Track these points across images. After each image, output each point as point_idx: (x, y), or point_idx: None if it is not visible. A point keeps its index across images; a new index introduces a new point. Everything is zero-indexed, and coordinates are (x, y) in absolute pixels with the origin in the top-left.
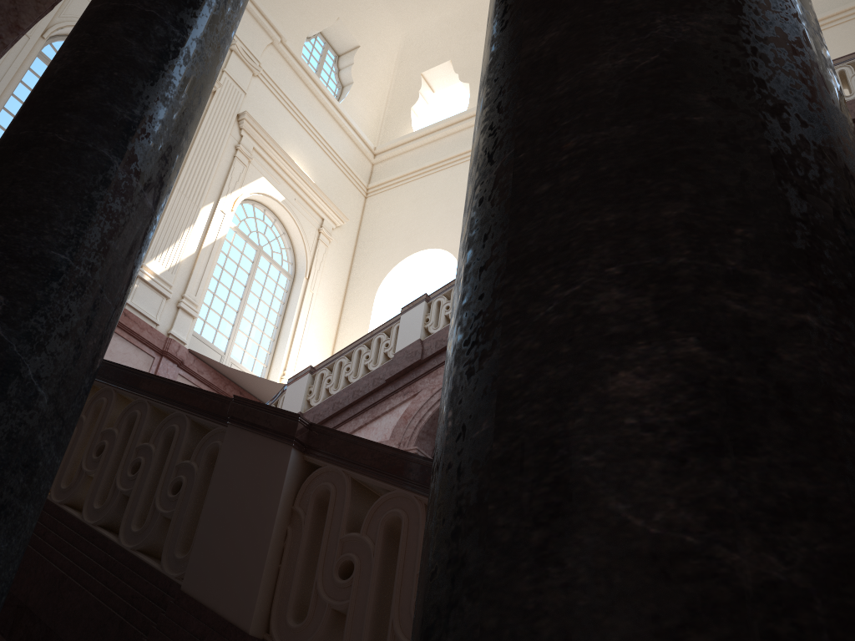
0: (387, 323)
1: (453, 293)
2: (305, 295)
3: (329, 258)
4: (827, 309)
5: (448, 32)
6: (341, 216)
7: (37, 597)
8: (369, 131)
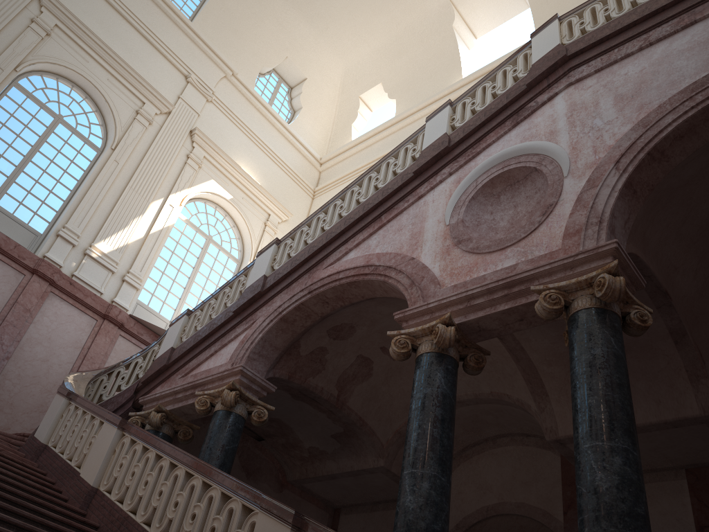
0: (247, 267)
1: None
2: None
3: None
4: None
5: (378, 61)
6: (285, 212)
7: None
8: (318, 146)
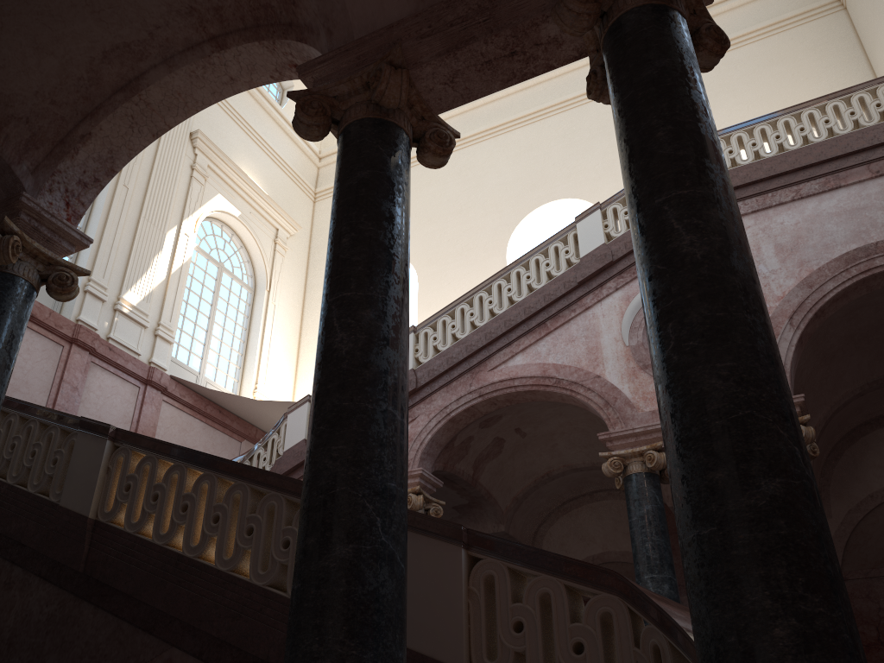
0: None
1: (687, 567)
2: (268, 308)
3: (286, 267)
4: (824, 604)
5: None
6: (294, 225)
7: (277, 655)
8: None
